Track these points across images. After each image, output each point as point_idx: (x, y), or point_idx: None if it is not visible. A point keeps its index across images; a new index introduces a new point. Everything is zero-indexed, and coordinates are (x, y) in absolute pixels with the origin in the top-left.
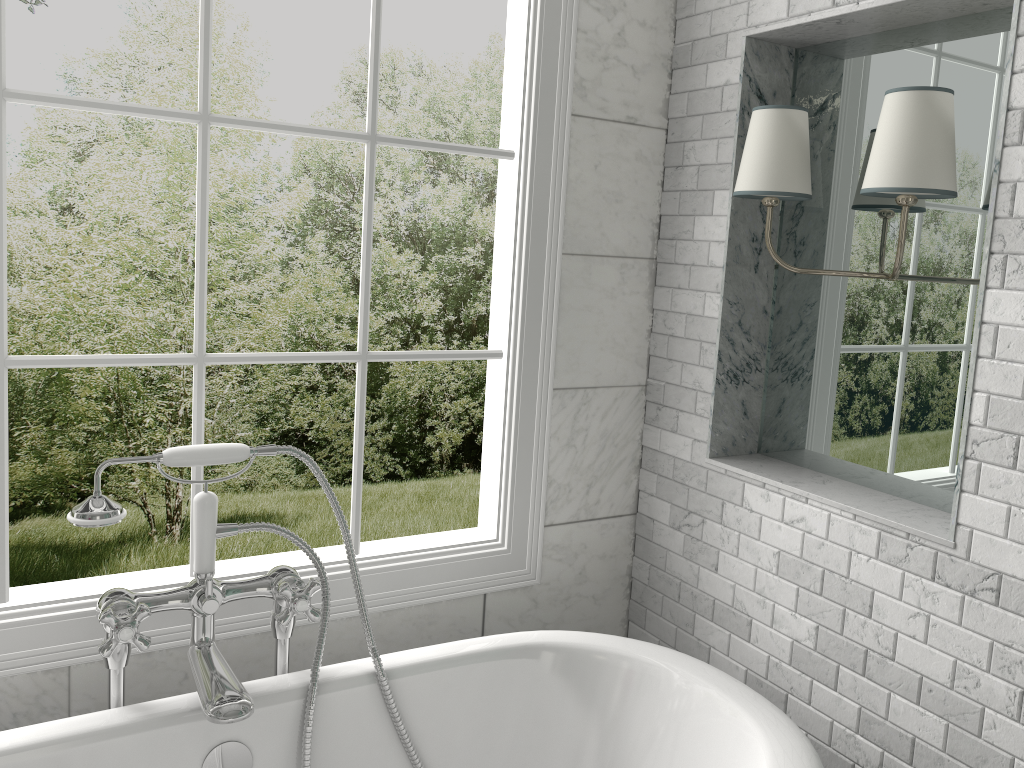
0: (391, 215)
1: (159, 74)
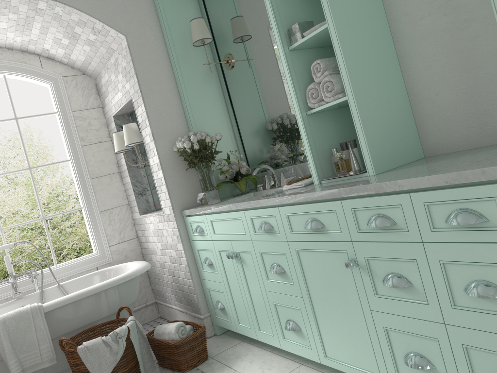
0: None
1: (14, 159)
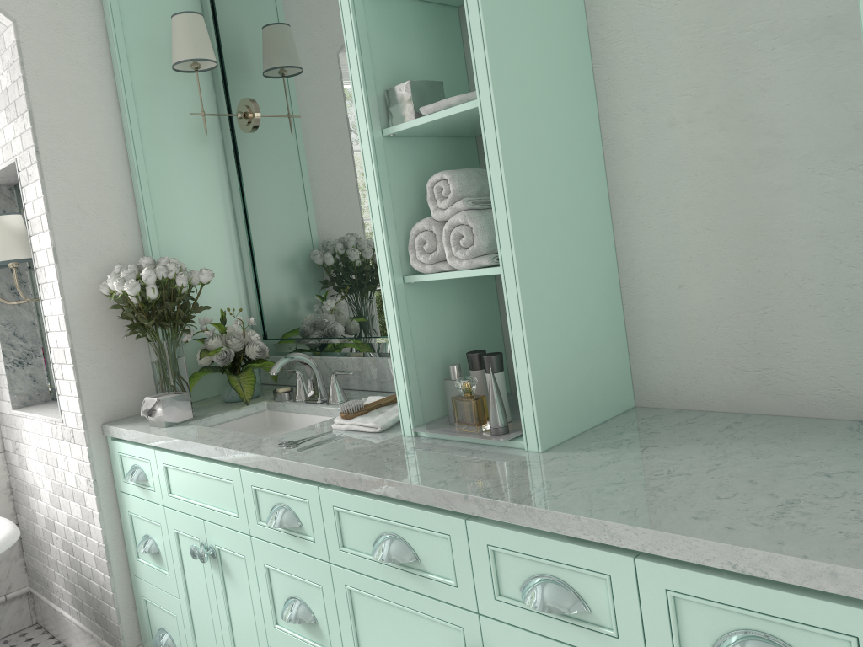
0: None
1: None
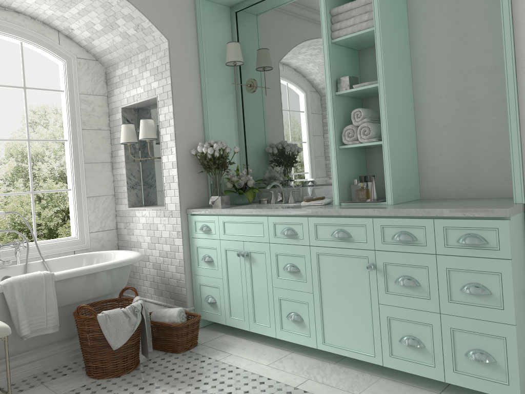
0: (51, 169)
1: None
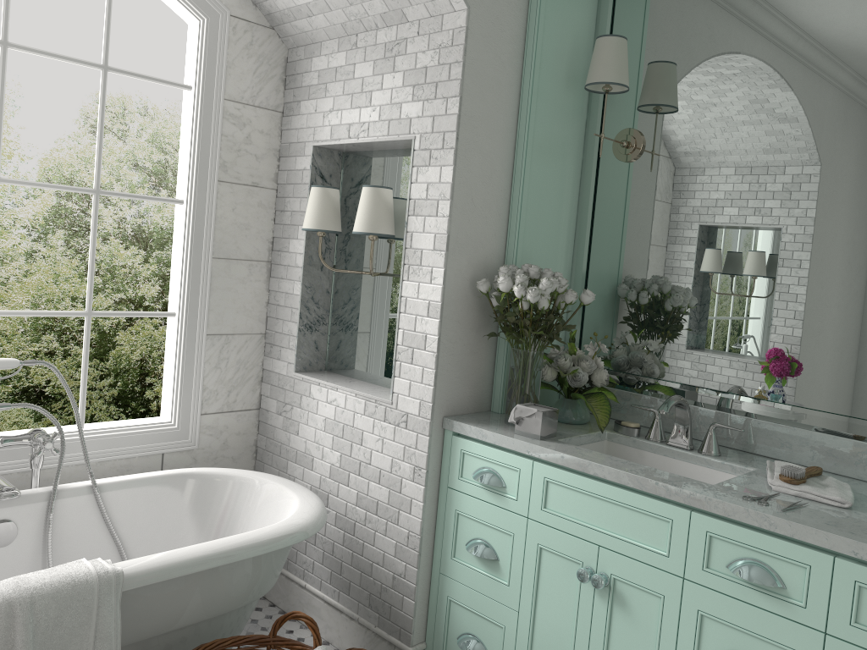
0: (120, 220)
1: None
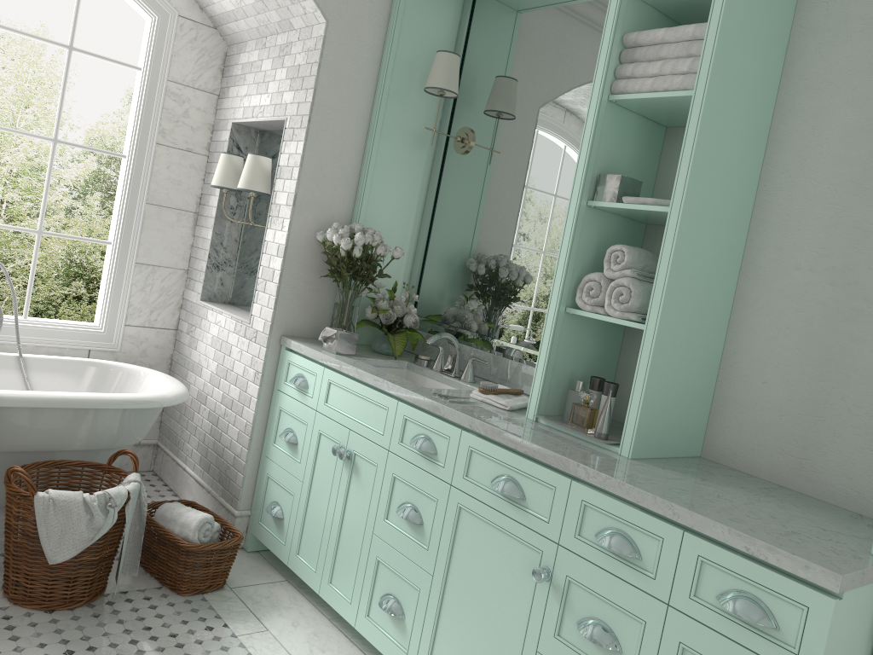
0: None
1: None
